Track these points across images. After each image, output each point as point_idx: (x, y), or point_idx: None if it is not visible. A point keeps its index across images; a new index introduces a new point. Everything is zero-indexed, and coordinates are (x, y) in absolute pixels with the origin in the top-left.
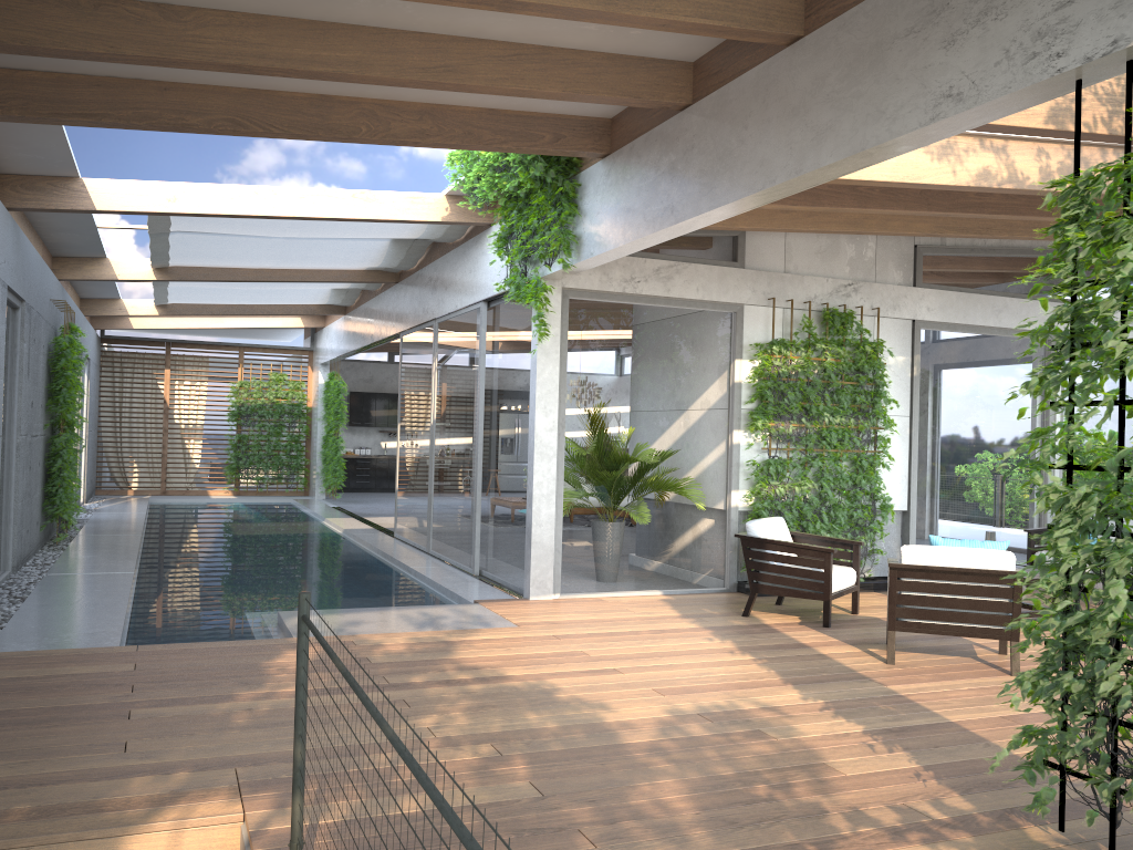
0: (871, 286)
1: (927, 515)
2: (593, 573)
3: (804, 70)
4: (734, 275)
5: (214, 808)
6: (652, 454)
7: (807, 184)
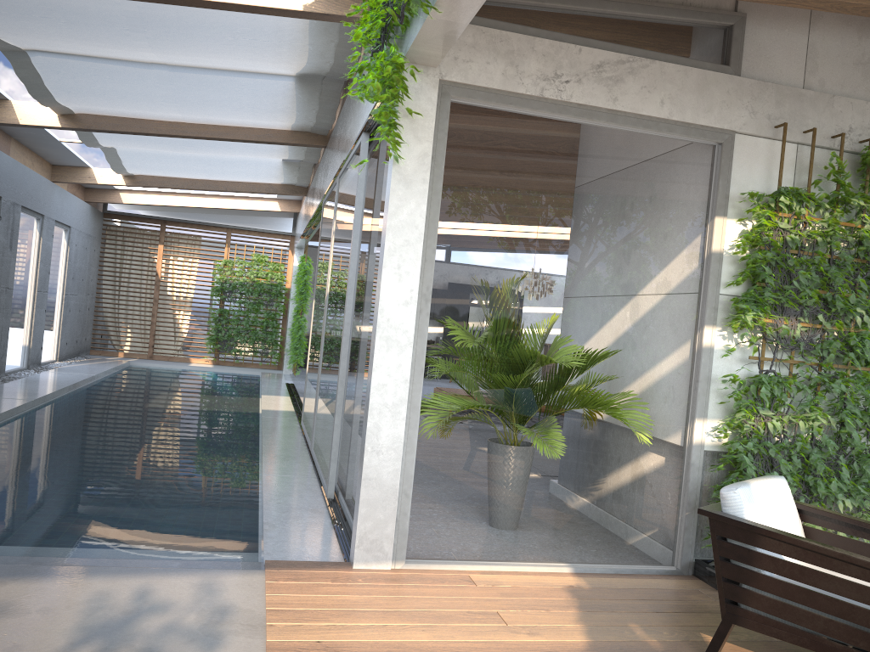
0: None
1: None
2: (463, 532)
3: None
4: (722, 84)
5: None
6: (571, 353)
7: None
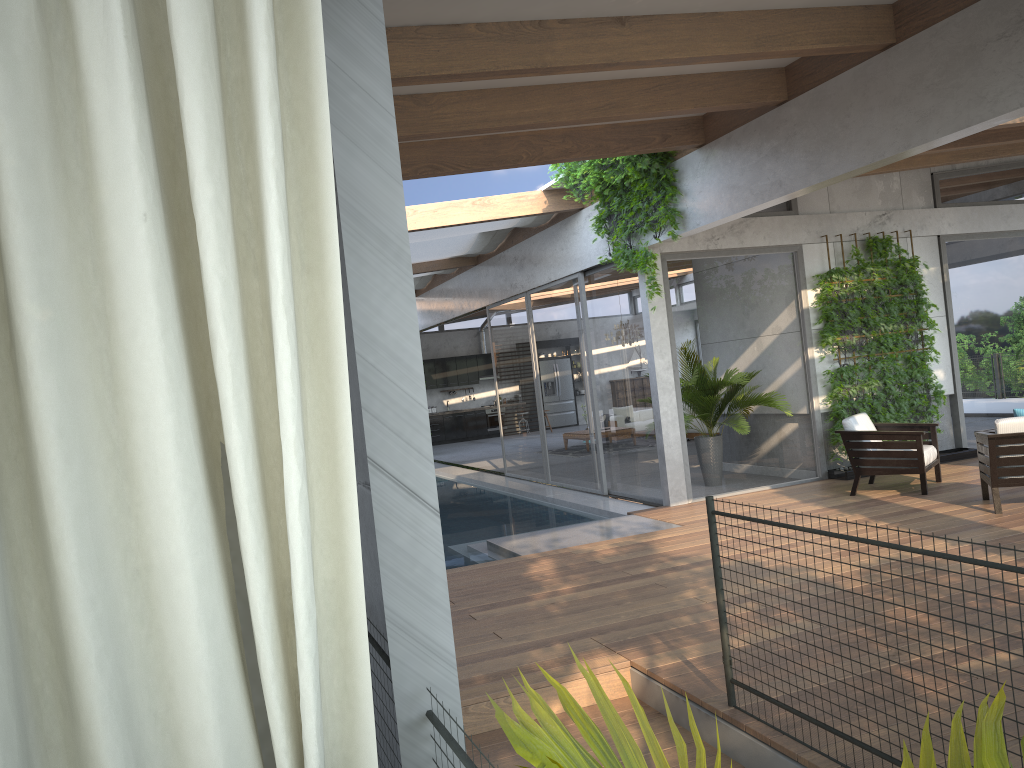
0: (900, 213)
1: (970, 395)
2: (715, 479)
3: (901, 69)
4: (791, 221)
5: (606, 660)
6: (746, 376)
7: (910, 154)
